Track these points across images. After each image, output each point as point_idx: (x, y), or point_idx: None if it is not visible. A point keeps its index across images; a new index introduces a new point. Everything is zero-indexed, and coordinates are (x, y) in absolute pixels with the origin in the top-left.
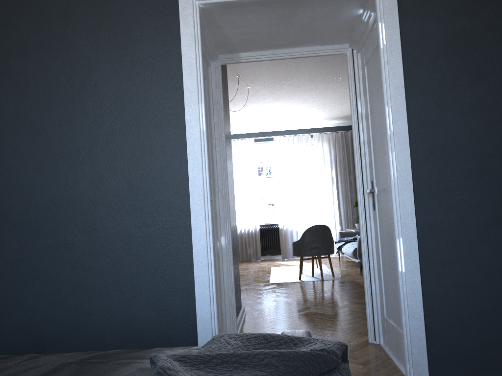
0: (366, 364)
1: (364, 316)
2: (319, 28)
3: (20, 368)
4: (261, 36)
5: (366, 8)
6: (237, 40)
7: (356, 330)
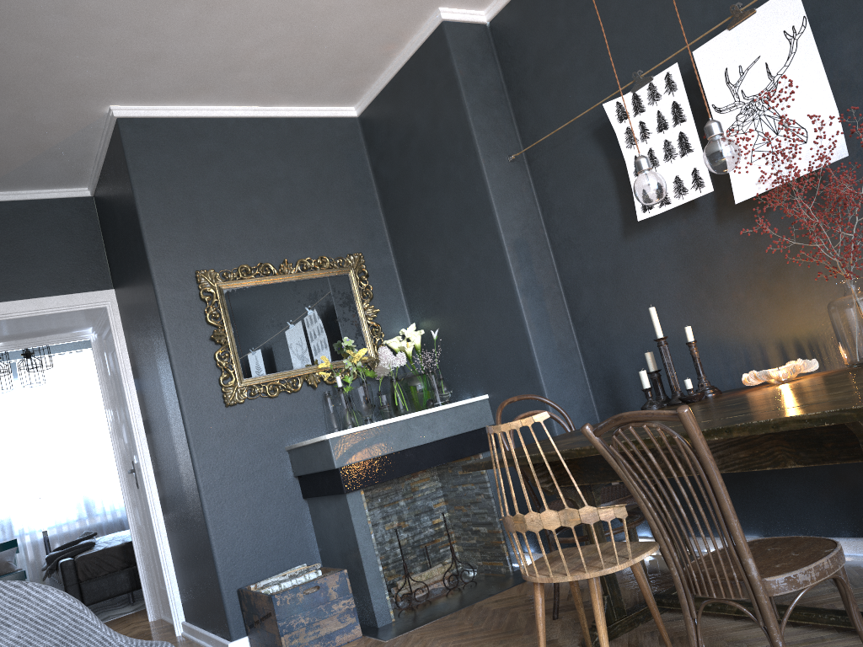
0: None
1: None
2: None
3: None
4: (47, 317)
5: None
6: (74, 312)
7: None
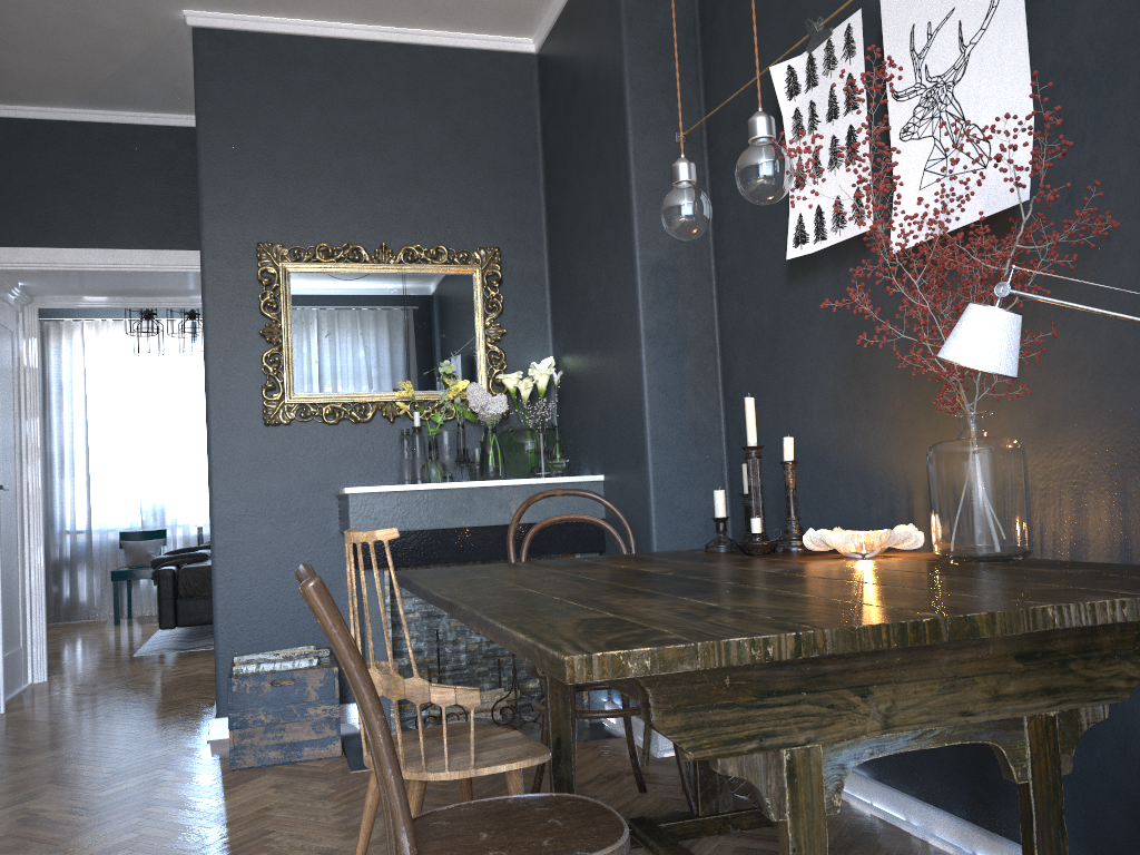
0: (51, 693)
1: None
2: (61, 275)
3: None
4: (141, 274)
5: (22, 293)
6: (174, 273)
7: None
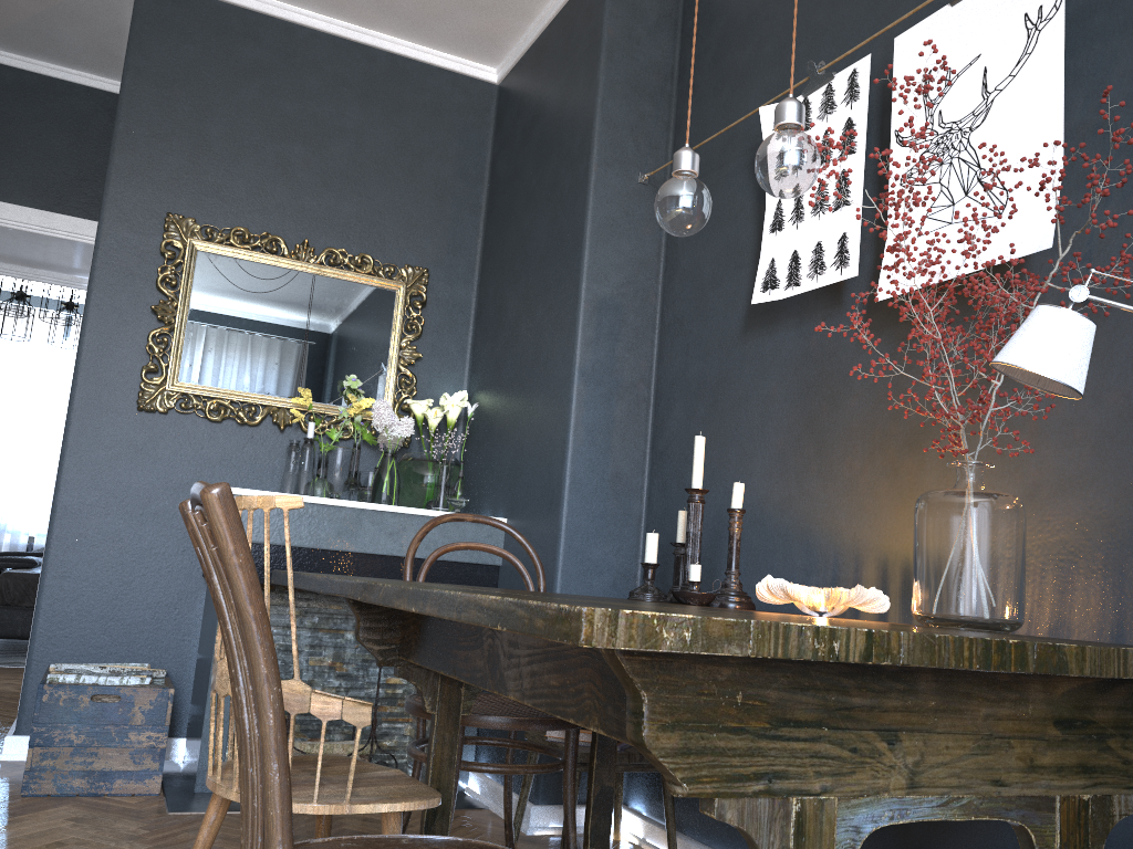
0: None
1: None
2: None
3: None
4: (24, 237)
5: None
6: (62, 243)
7: None
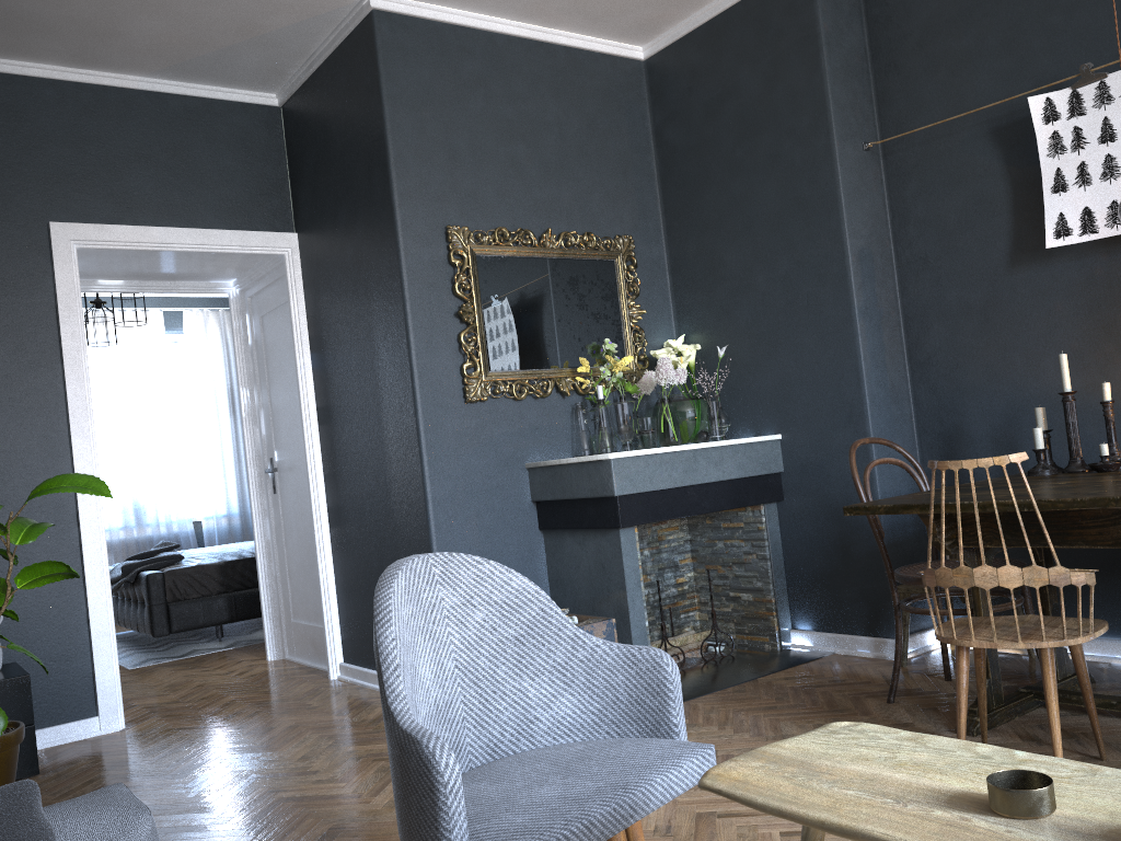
0: (128, 706)
1: (132, 770)
2: (114, 256)
3: (252, 548)
4: (200, 256)
5: None
6: (234, 256)
7: (149, 737)
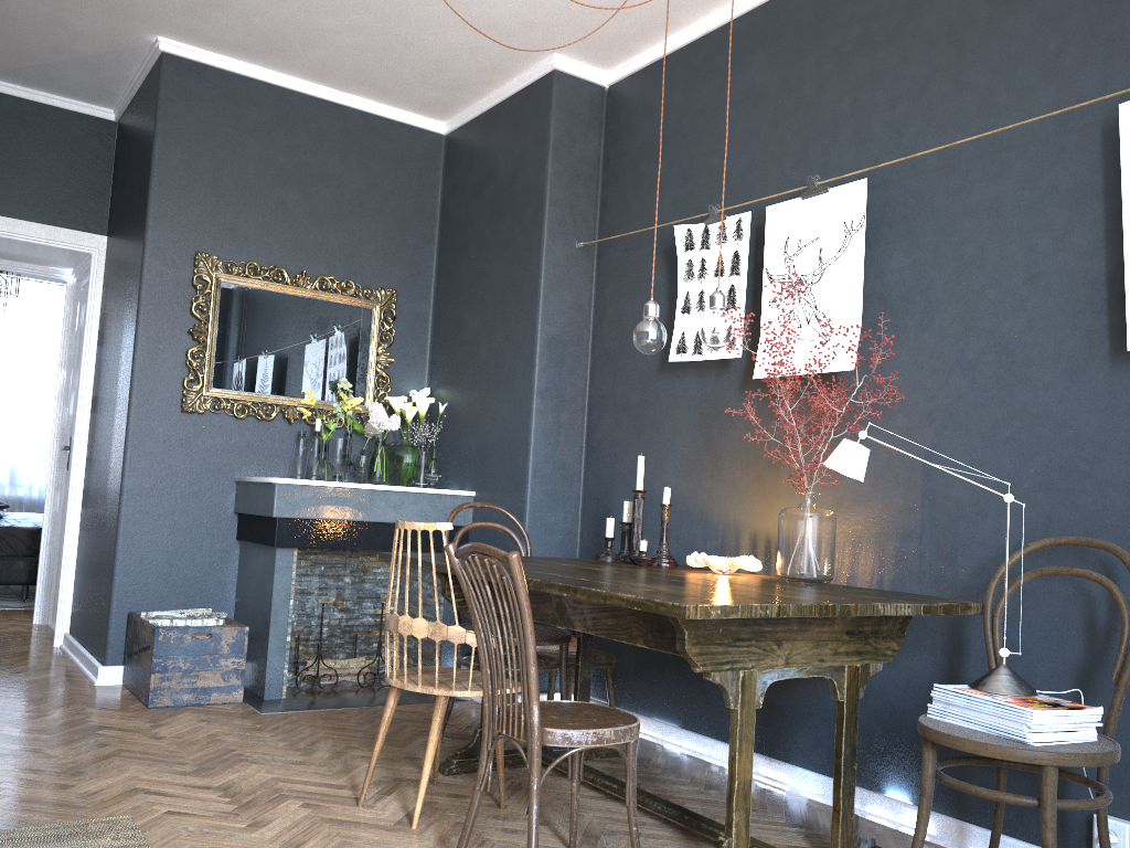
0: None
1: None
2: None
3: None
4: (20, 242)
5: None
6: (54, 247)
7: None
